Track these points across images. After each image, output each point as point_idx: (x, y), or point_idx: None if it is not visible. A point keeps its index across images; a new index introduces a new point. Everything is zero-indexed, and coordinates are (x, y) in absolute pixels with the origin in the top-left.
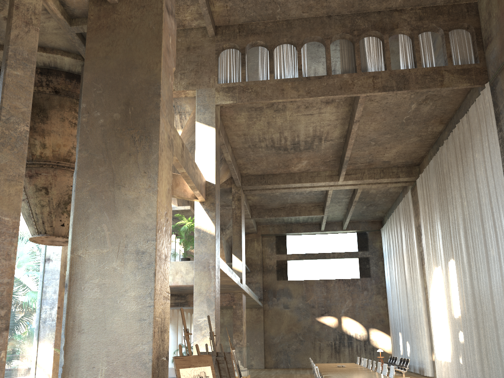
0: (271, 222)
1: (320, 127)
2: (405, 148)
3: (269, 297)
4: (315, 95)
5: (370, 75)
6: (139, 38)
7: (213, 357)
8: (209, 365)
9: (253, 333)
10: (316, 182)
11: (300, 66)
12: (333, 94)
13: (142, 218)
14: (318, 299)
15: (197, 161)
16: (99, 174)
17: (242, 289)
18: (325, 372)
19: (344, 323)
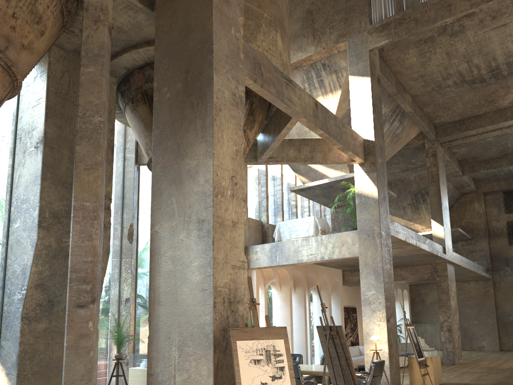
0: (494, 175)
1: None
2: None
3: (500, 266)
4: None
5: None
6: None
7: (327, 331)
8: (281, 339)
9: (482, 310)
10: None
11: None
12: None
13: (202, 185)
14: None
15: (353, 120)
16: (168, 149)
17: (442, 258)
18: None
19: None
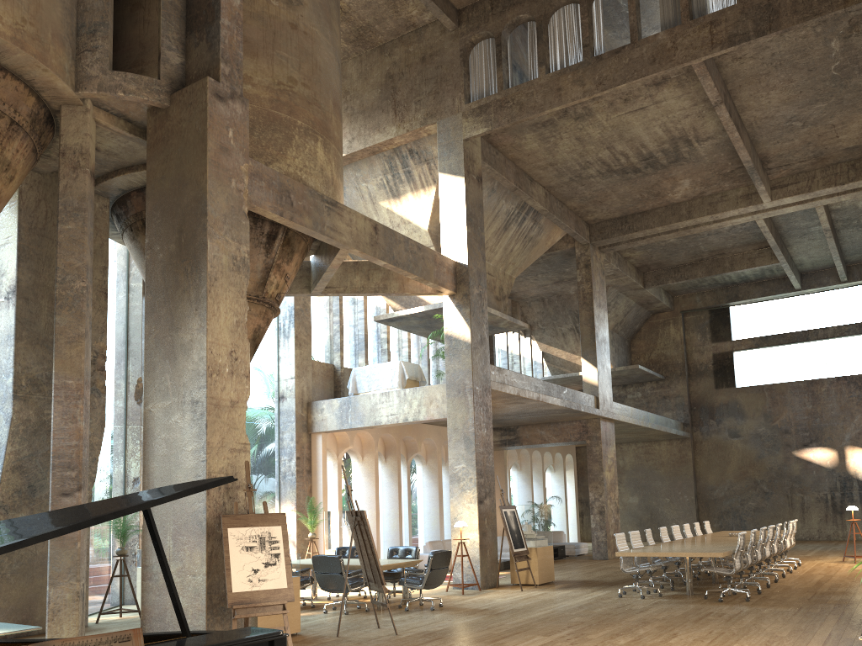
0: (695, 287)
1: (672, 123)
2: None
3: (702, 419)
4: (611, 84)
5: (705, 21)
6: (188, 146)
7: (353, 516)
8: (279, 525)
9: (676, 483)
10: (720, 212)
11: (585, 40)
12: (641, 75)
13: (196, 363)
14: (795, 416)
15: (442, 234)
16: (161, 318)
17: (589, 413)
18: (663, 543)
19: (851, 458)
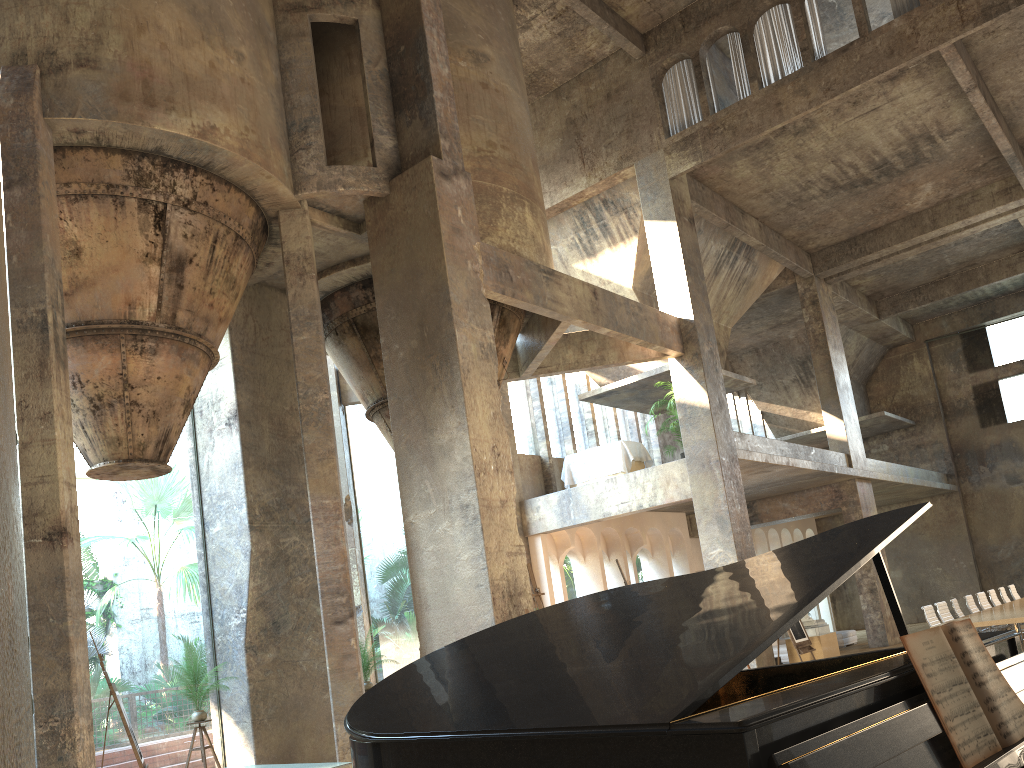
0: (940, 309)
1: (911, 120)
2: None
3: (970, 466)
4: (842, 88)
5: None
6: (417, 233)
7: None
8: None
9: (947, 547)
10: (973, 215)
11: (803, 43)
12: (878, 71)
13: (459, 464)
14: None
15: (658, 289)
16: (411, 421)
17: (843, 474)
18: (976, 613)
19: None
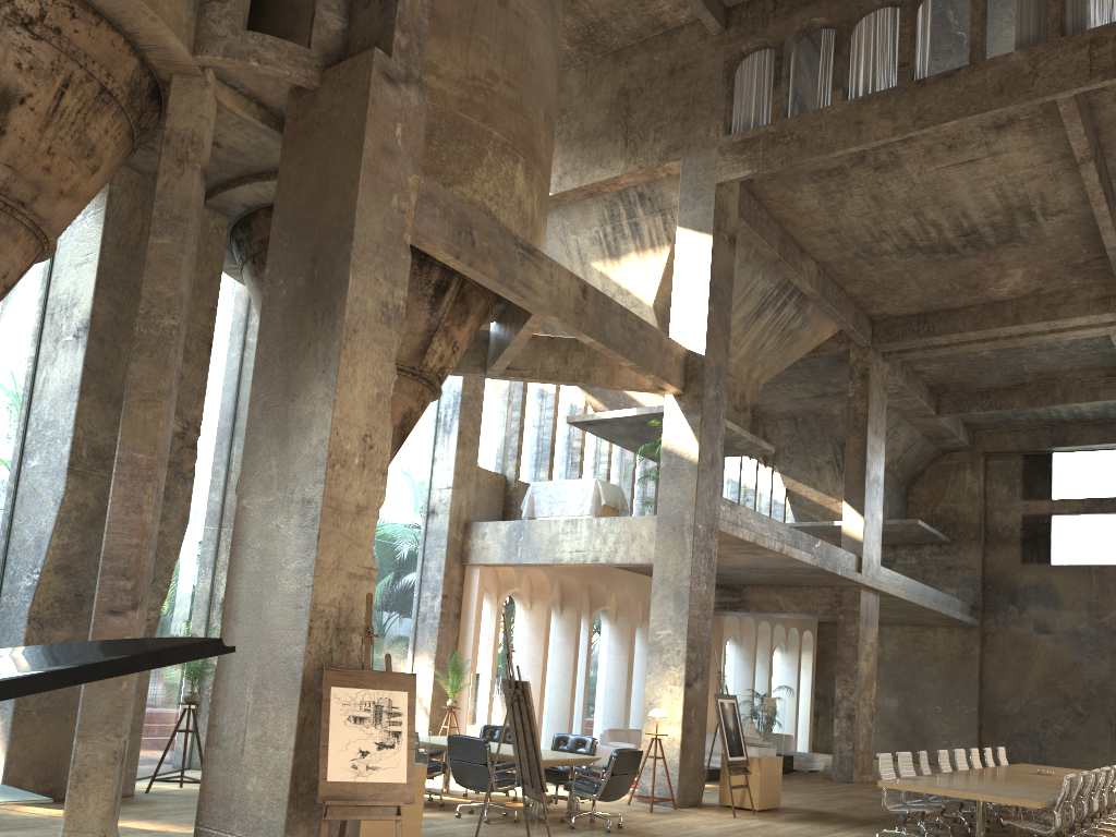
0: (1007, 421)
1: (1012, 186)
2: None
3: (999, 602)
4: (935, 120)
5: (1083, 39)
6: (337, 143)
7: (512, 689)
8: (405, 691)
9: (953, 686)
10: (1061, 319)
11: (904, 57)
12: (981, 109)
13: (314, 446)
14: None
15: (673, 311)
16: (274, 380)
17: (847, 578)
18: (944, 774)
19: None
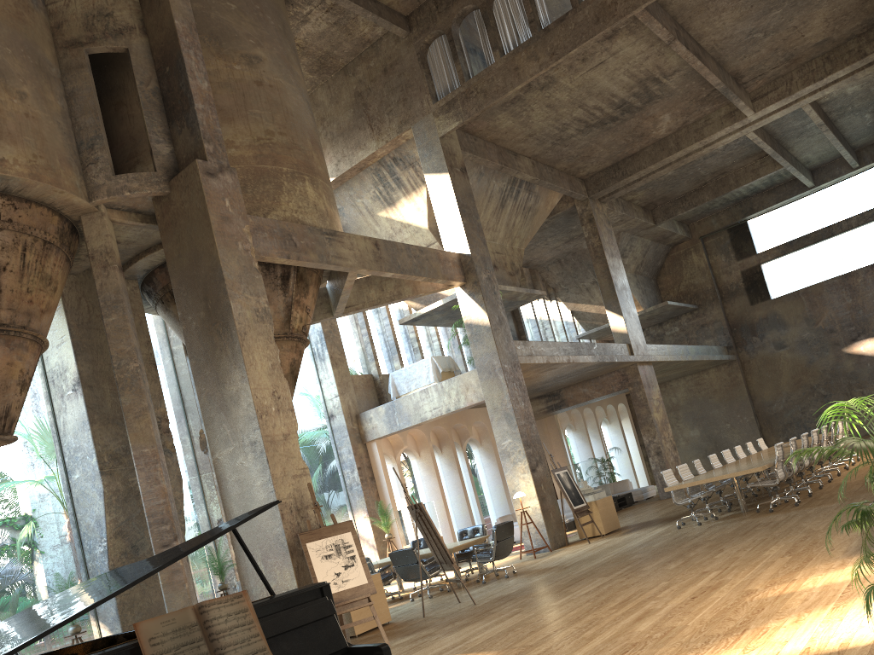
0: (708, 210)
1: (635, 68)
2: (837, 7)
3: (744, 338)
4: (563, 52)
5: None
6: (194, 224)
7: (414, 510)
8: (349, 531)
9: (732, 407)
10: (707, 136)
11: (530, 16)
12: (589, 36)
13: (246, 409)
14: (837, 314)
15: (441, 231)
16: (208, 378)
17: (624, 362)
18: (713, 470)
19: None
